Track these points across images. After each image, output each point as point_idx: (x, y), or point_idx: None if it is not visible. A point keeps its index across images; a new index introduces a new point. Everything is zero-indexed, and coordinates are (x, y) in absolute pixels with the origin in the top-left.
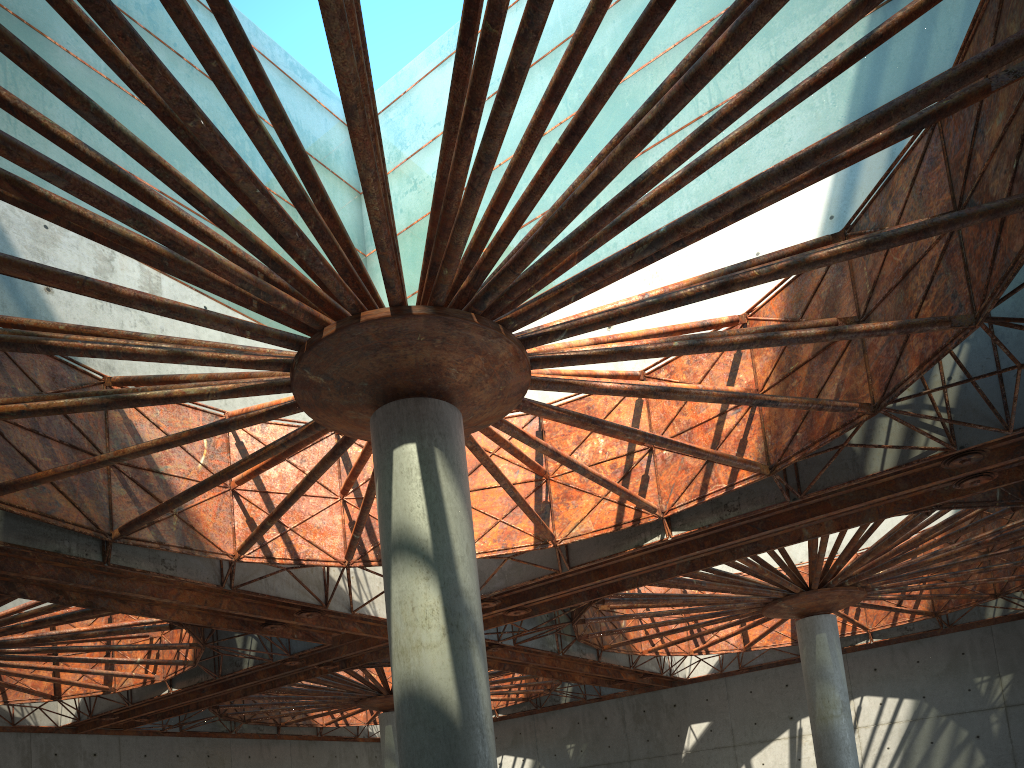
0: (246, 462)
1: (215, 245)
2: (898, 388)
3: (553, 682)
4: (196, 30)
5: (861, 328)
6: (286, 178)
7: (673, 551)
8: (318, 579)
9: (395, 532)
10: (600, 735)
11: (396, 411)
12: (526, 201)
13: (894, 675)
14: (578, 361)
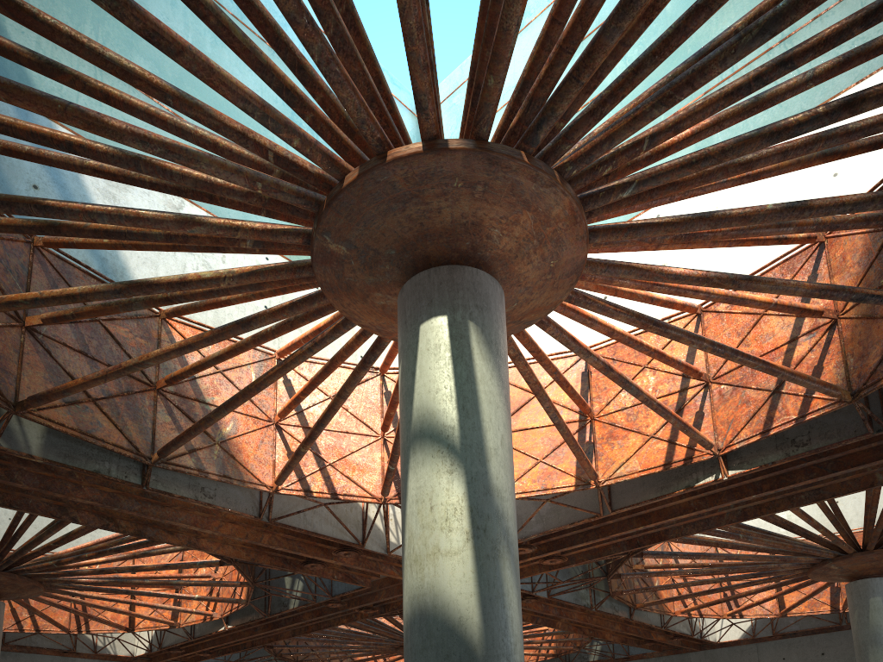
0: (273, 372)
1: None
2: None
3: (583, 639)
4: None
5: None
6: None
7: (725, 496)
8: (357, 518)
9: (416, 419)
10: None
11: (426, 281)
12: None
13: None
14: (646, 230)
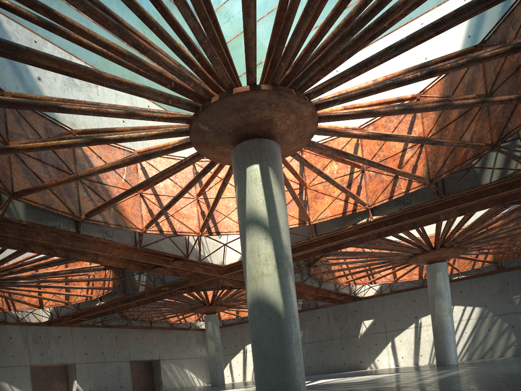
0: (157, 176)
1: None
2: (508, 135)
3: None
4: None
5: (497, 99)
6: (199, 7)
7: (371, 227)
8: (183, 243)
9: (248, 214)
10: (316, 326)
11: (247, 146)
12: (328, 22)
13: (471, 295)
14: (343, 118)
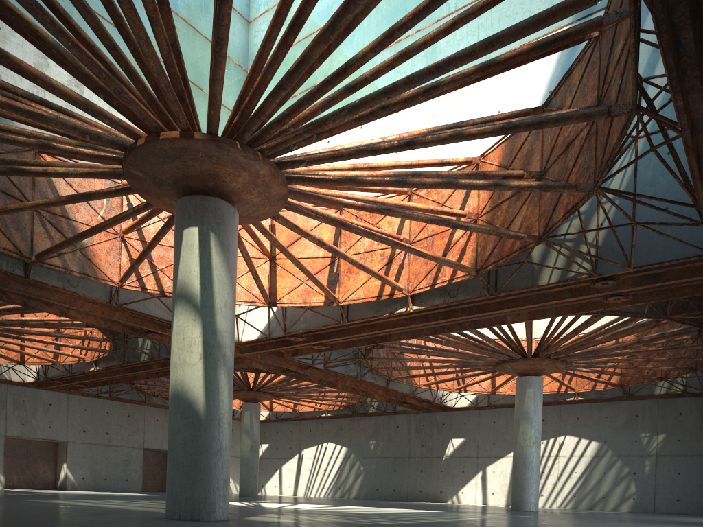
0: (109, 222)
1: (69, 70)
2: (552, 228)
3: (362, 397)
4: None
5: (514, 184)
6: (100, 33)
7: (418, 319)
8: None
9: (179, 286)
10: (392, 438)
11: (188, 203)
12: (268, 68)
13: (589, 424)
14: (320, 183)
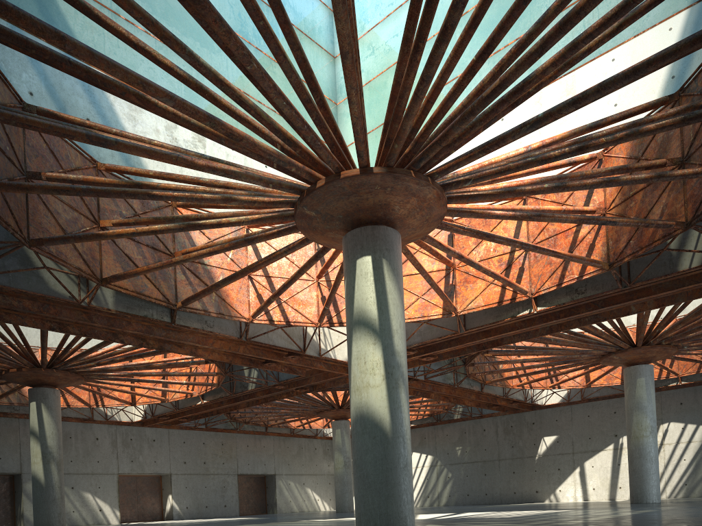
0: (262, 262)
1: (252, 127)
2: None
3: (449, 404)
4: (252, 3)
5: (678, 173)
6: (300, 89)
7: (537, 320)
8: (299, 334)
9: (356, 313)
10: (479, 441)
11: (359, 234)
12: (451, 97)
13: (695, 408)
14: (479, 198)
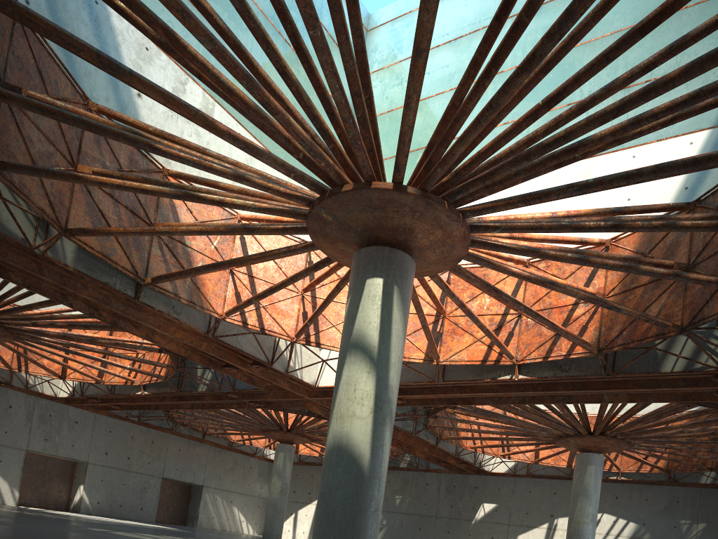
0: (255, 257)
1: (284, 107)
2: (701, 321)
3: (399, 451)
4: None
5: (693, 276)
6: (353, 79)
7: (514, 387)
8: (270, 344)
9: (354, 335)
10: (420, 495)
11: (375, 253)
12: (505, 136)
13: (628, 504)
14: (502, 250)
